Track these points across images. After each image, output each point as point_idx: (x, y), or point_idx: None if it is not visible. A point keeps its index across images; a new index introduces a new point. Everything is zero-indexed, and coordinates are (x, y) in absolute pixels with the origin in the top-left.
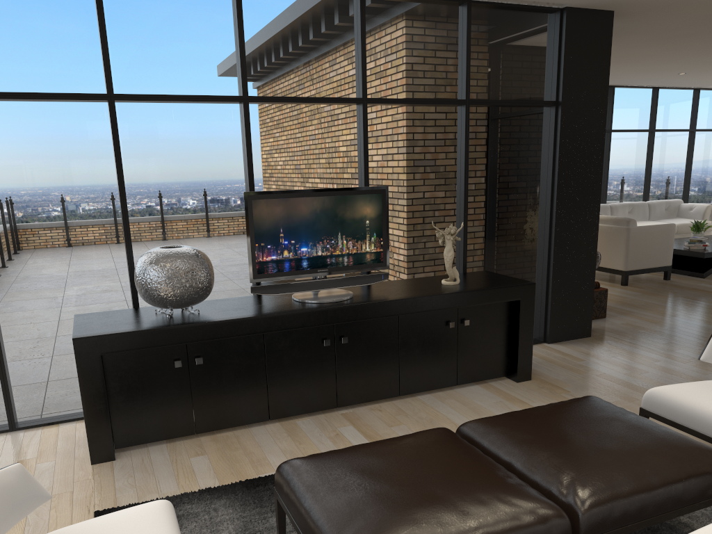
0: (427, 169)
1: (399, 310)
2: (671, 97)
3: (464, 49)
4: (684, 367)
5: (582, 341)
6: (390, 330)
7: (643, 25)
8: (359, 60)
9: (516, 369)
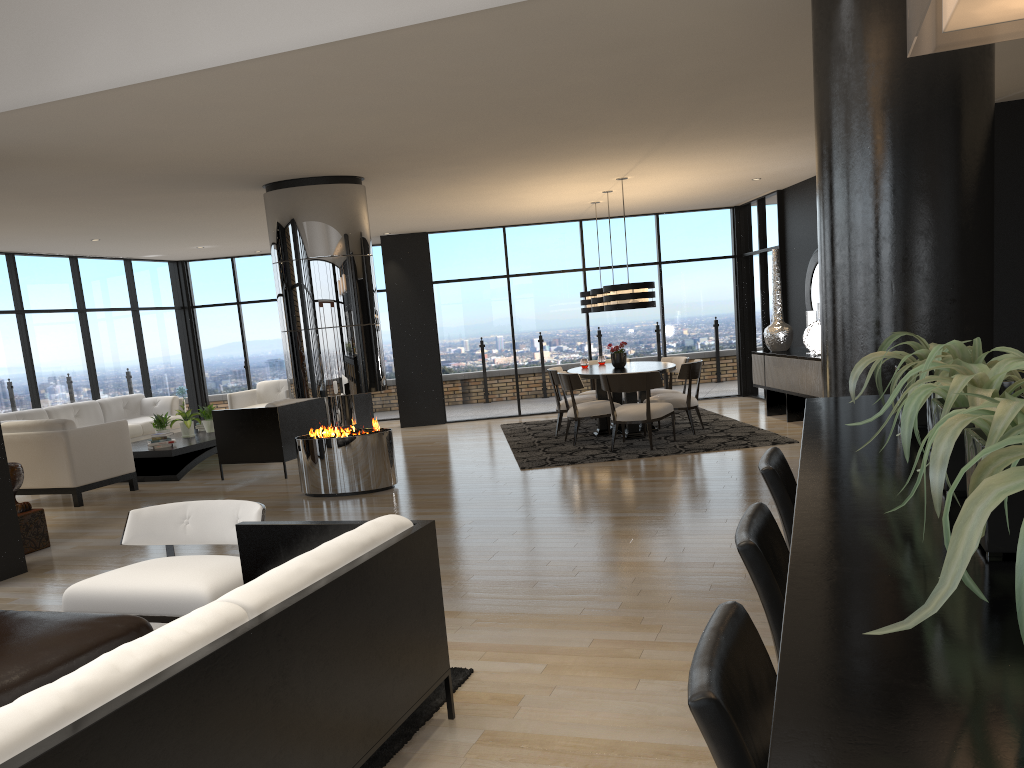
0: None
1: None
2: (97, 269)
3: None
4: None
5: (16, 579)
6: None
7: (5, 178)
8: None
9: None
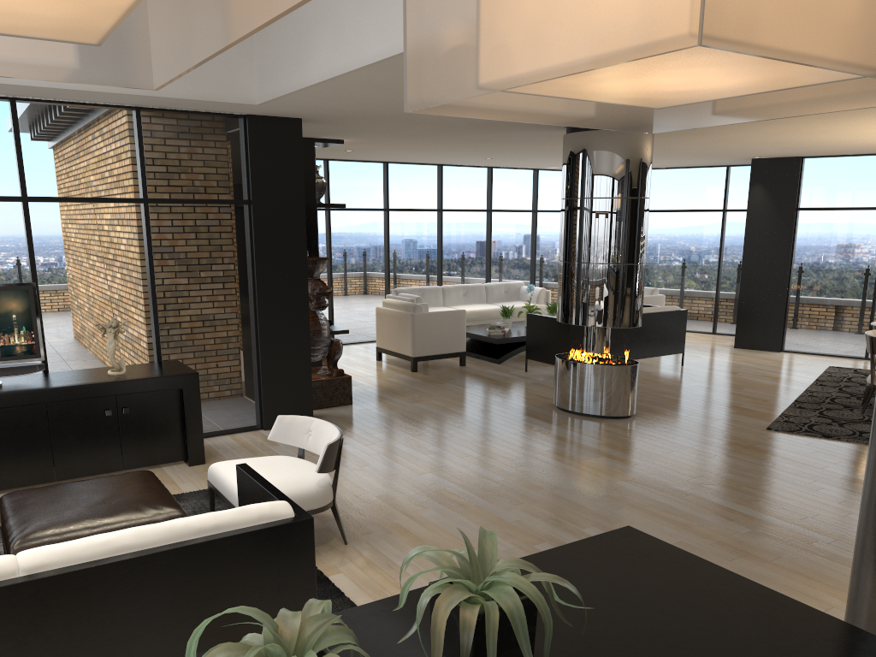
0: (108, 263)
1: (41, 399)
2: (508, 177)
3: (138, 151)
4: (361, 449)
5: None
6: (38, 418)
7: (356, 127)
8: (17, 161)
9: (187, 454)
